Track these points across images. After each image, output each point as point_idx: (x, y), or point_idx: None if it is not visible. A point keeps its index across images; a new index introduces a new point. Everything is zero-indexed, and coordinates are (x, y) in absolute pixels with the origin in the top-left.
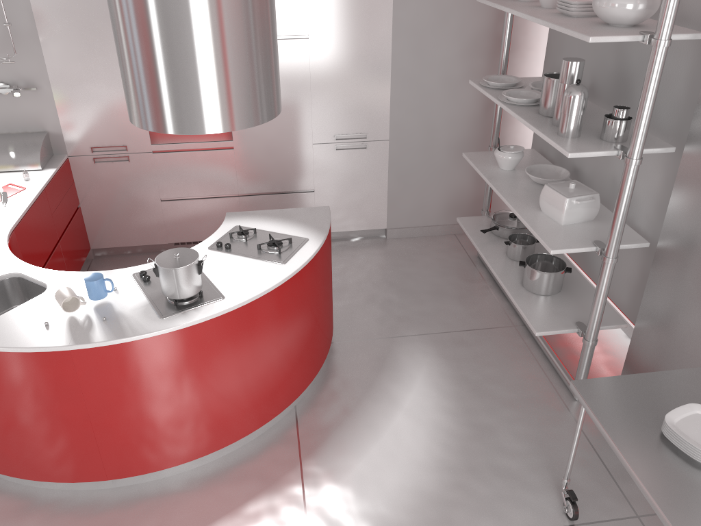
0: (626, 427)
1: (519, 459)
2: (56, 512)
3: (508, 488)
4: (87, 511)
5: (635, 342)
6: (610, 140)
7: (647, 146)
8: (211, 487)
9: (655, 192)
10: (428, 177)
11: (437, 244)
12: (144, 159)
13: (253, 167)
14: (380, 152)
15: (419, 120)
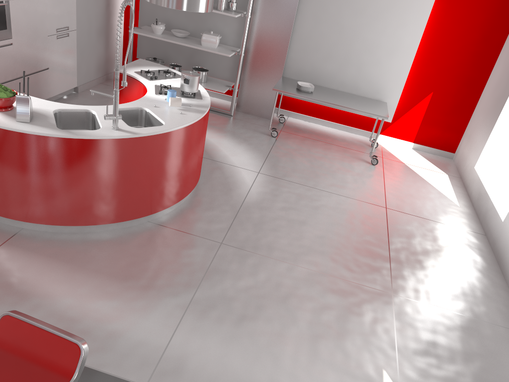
0: (294, 91)
1: (248, 133)
2: (191, 210)
3: (257, 139)
4: (197, 203)
5: (242, 87)
6: (233, 10)
7: (242, 12)
8: (210, 178)
9: (235, 30)
10: (90, 50)
11: (103, 88)
12: None
13: (22, 56)
14: (73, 38)
15: (86, 16)
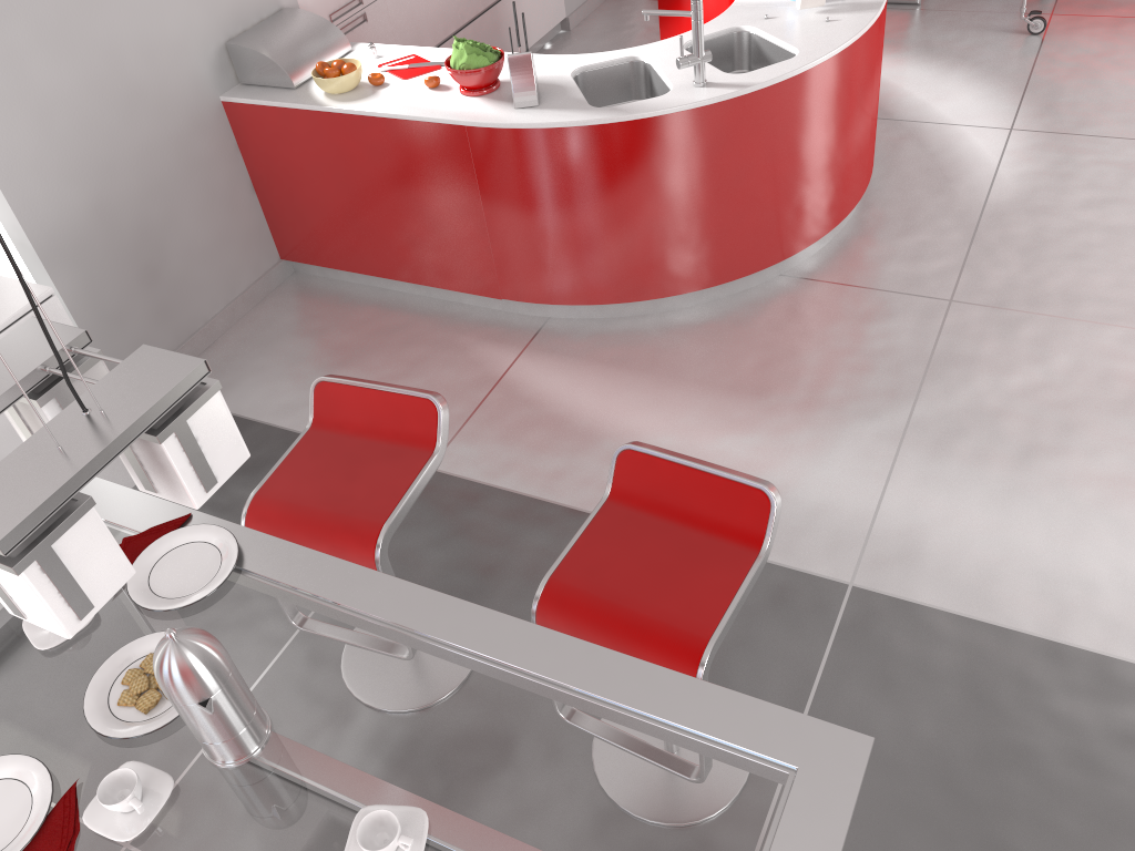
0: None
1: (966, 38)
2: (866, 239)
3: (993, 48)
4: (877, 222)
5: None
6: None
7: None
8: (894, 162)
9: None
10: None
11: (616, 9)
12: (379, 12)
13: None
14: None
15: None
